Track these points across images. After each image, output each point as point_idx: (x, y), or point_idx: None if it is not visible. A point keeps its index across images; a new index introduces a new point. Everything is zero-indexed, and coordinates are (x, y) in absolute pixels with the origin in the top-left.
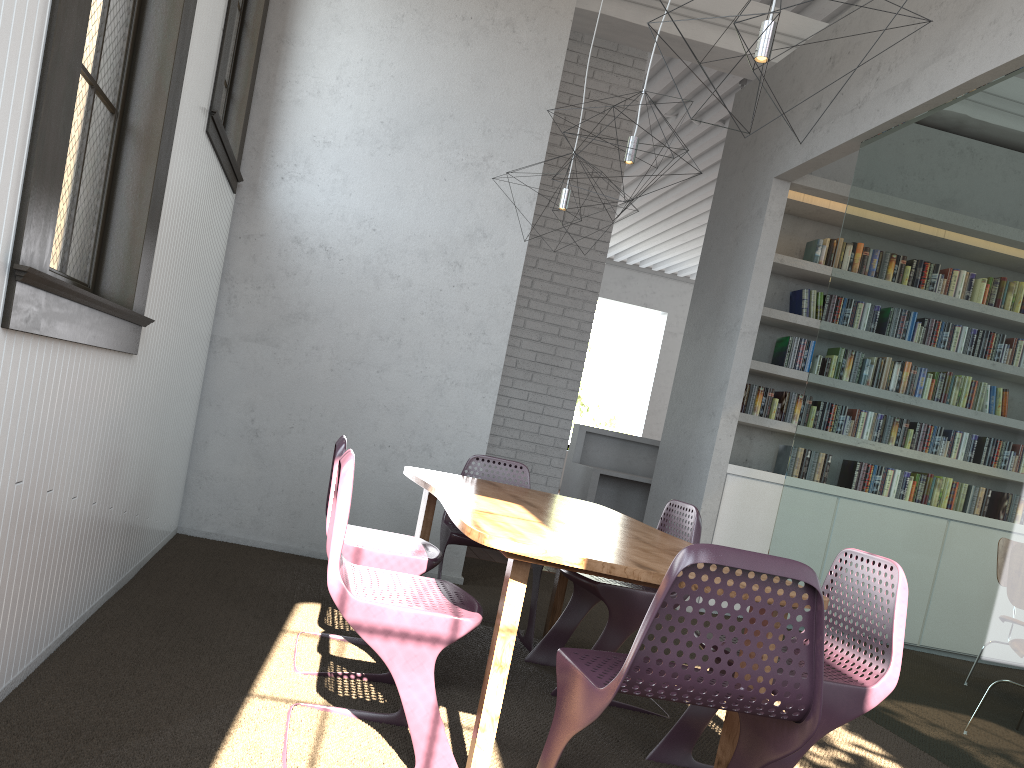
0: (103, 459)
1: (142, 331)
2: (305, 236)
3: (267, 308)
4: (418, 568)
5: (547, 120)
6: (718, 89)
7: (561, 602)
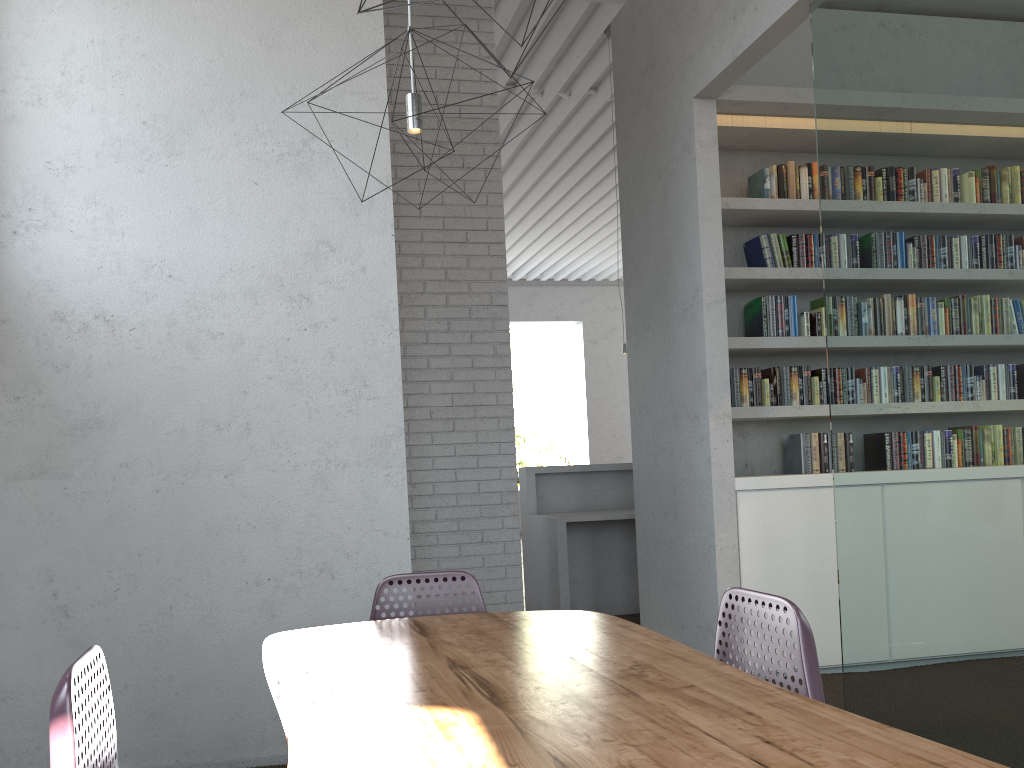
0: None
1: None
2: (70, 308)
3: (38, 425)
4: None
5: (379, 72)
6: (582, 47)
7: None
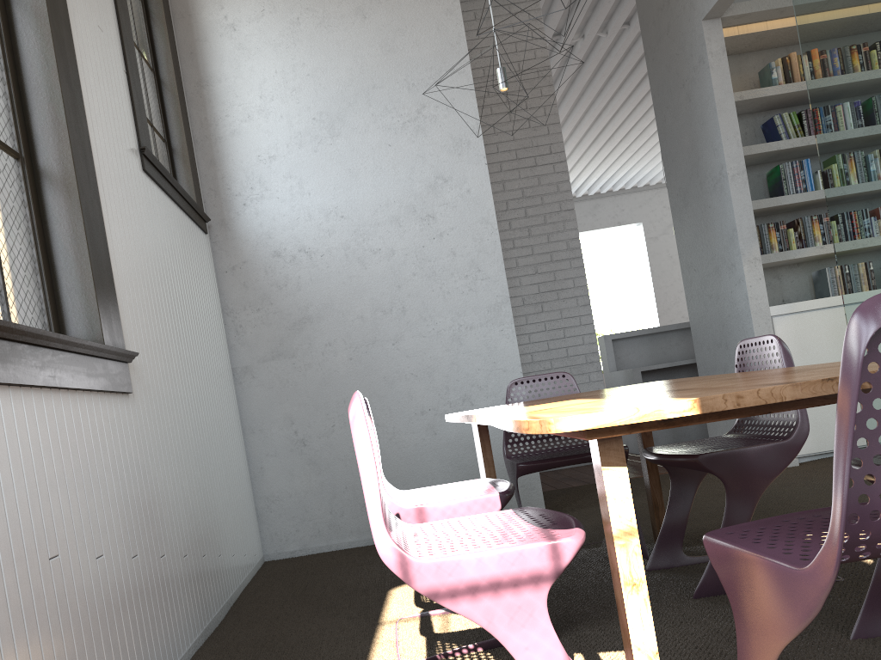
0: (129, 508)
1: (133, 369)
2: (283, 247)
3: (272, 325)
4: (492, 507)
5: (463, 52)
6: None
7: (660, 496)
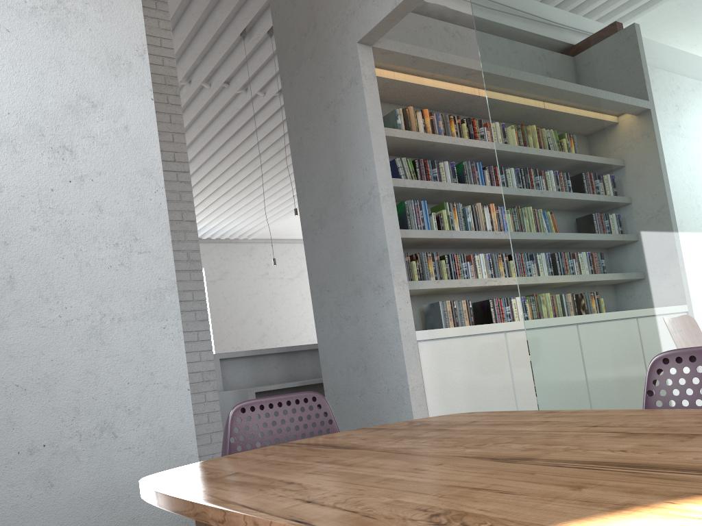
0: None
1: None
2: None
3: None
4: None
5: None
6: (224, 44)
7: None
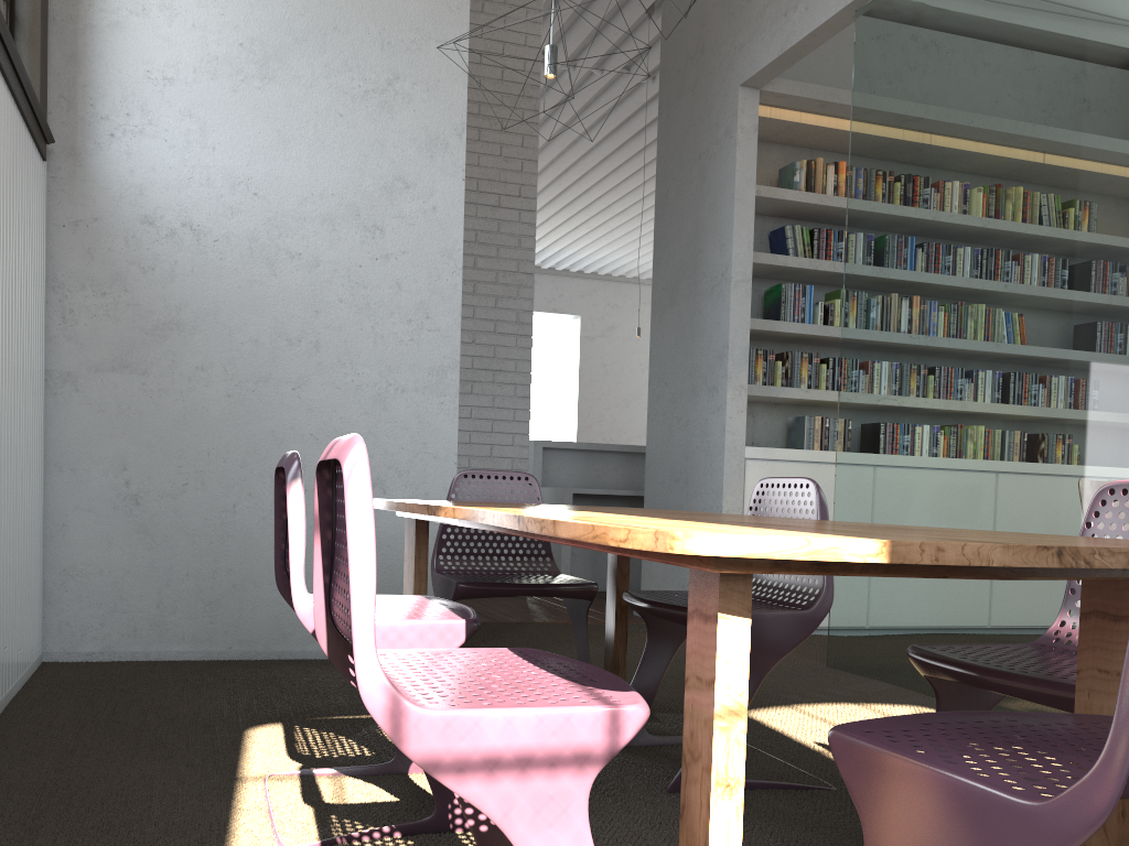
0: None
1: None
2: (159, 213)
3: (121, 321)
4: (453, 639)
5: (463, 23)
6: (622, 24)
7: (624, 653)
